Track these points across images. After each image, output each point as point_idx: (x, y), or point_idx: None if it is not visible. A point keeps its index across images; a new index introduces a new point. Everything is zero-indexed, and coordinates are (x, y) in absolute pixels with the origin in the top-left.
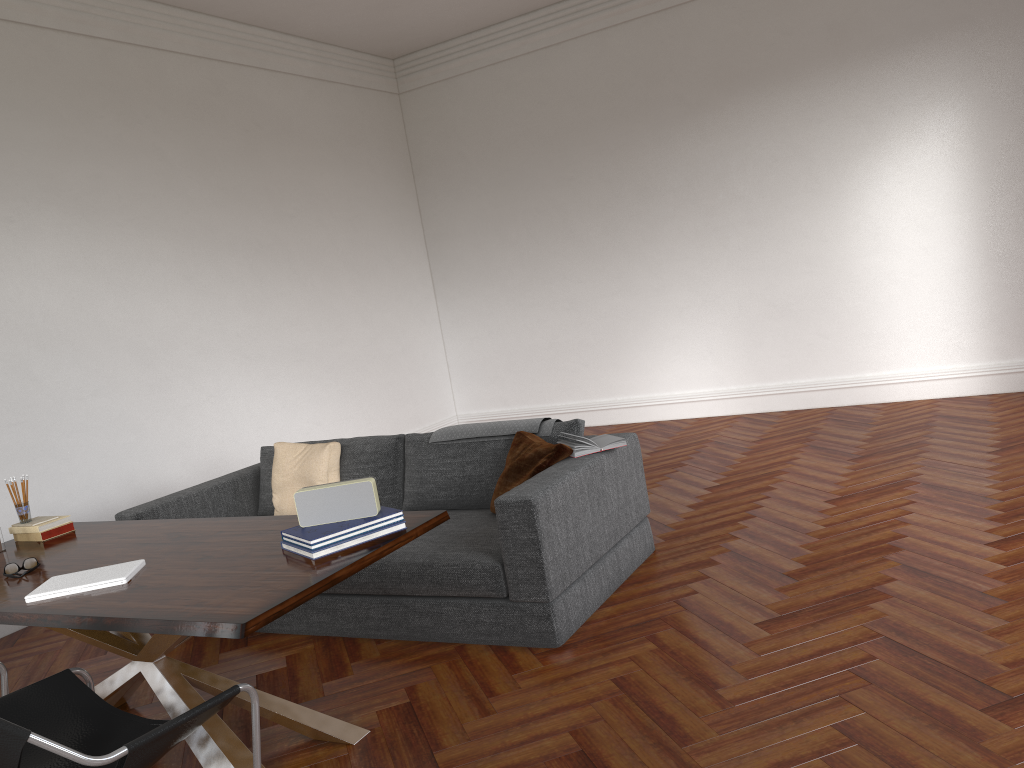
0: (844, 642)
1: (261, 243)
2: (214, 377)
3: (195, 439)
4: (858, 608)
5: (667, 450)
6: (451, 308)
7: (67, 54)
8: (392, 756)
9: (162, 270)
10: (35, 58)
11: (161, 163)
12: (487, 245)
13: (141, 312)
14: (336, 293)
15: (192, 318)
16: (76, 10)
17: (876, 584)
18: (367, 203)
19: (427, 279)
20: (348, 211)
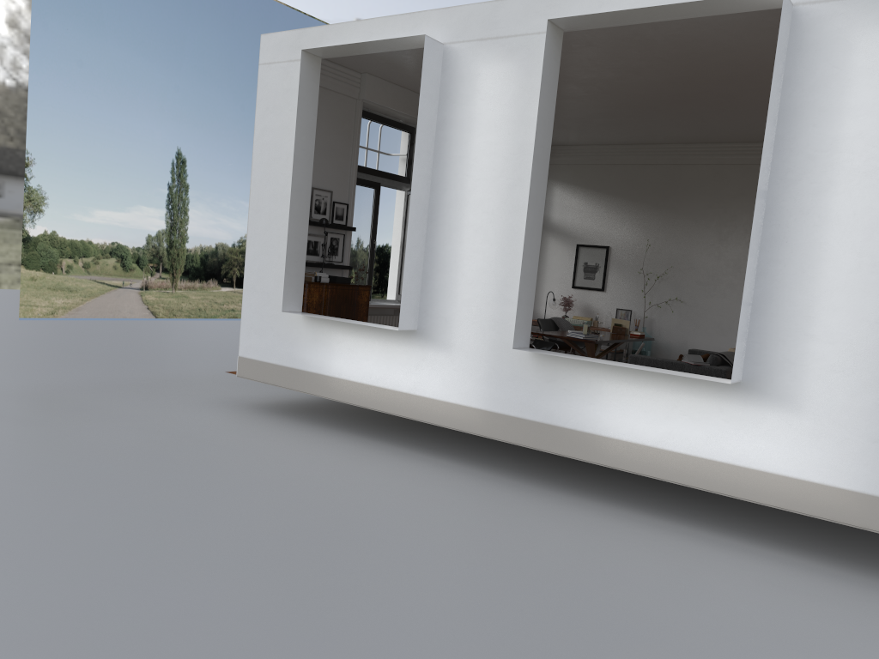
0: None
1: None
2: None
3: None
4: None
5: None
6: None
7: None
8: None
9: None
10: None
11: None
12: None
13: None
14: None
15: None
16: None
17: None
18: None
19: None
20: None
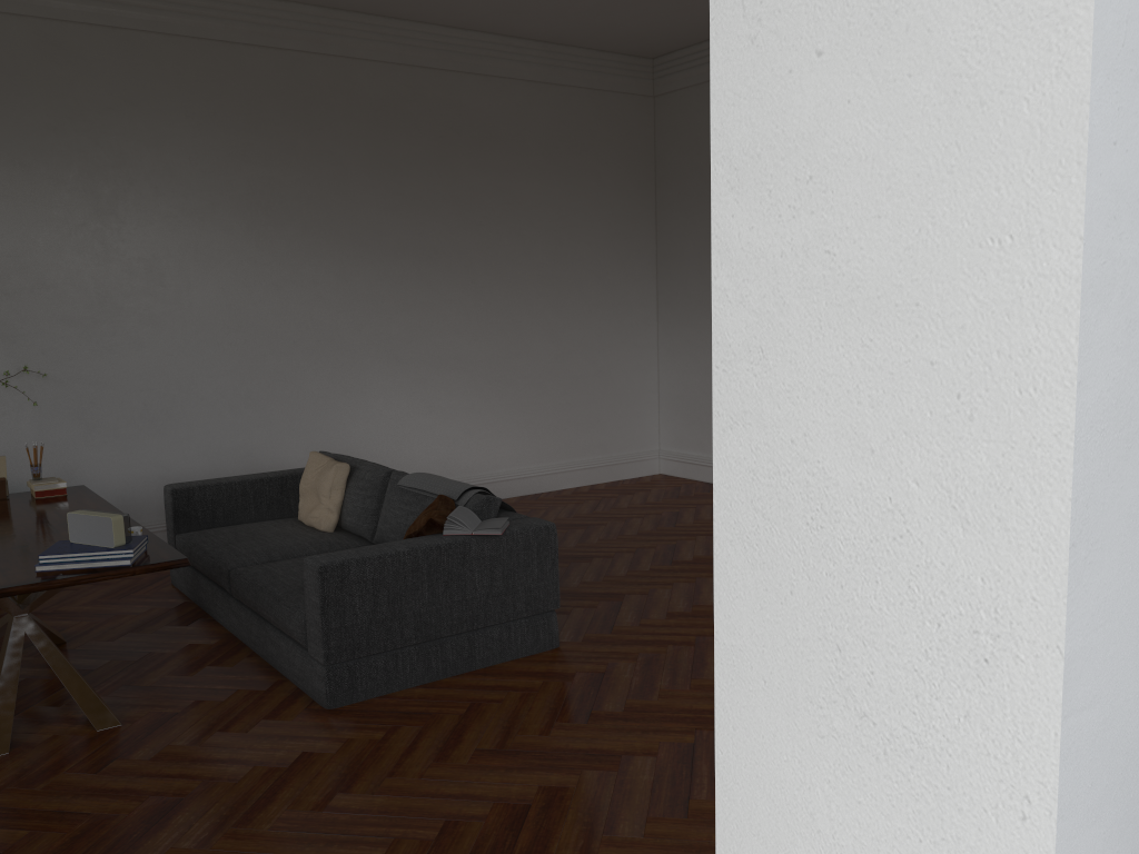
0: (495, 795)
1: (436, 249)
2: (355, 373)
3: (322, 428)
4: (570, 769)
5: None
6: (669, 335)
7: (253, 66)
8: (96, 749)
9: (317, 268)
10: (220, 71)
11: (335, 168)
12: (709, 273)
13: (287, 305)
14: (520, 305)
15: (341, 316)
16: (269, 25)
17: (632, 753)
18: (583, 214)
19: (650, 300)
20: (554, 222)
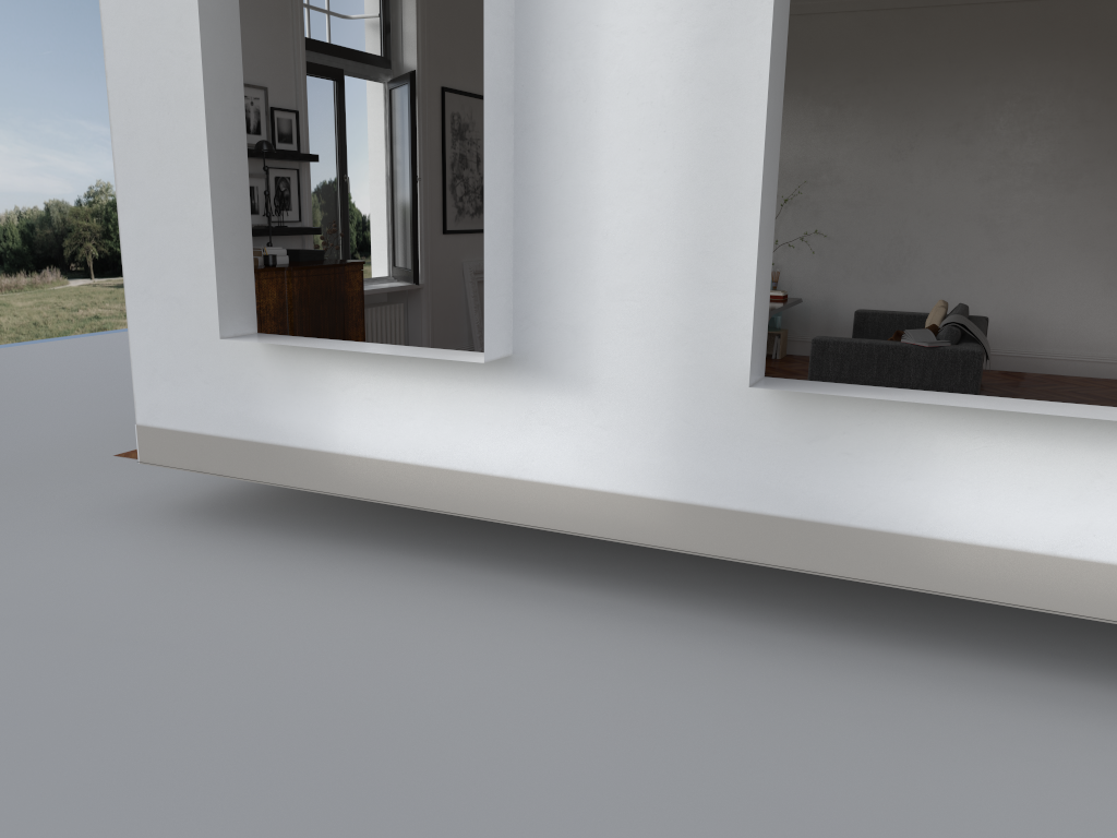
0: None
1: None
2: (1050, 256)
3: (1012, 295)
4: None
5: None
6: None
7: (1008, 17)
8: None
9: (1032, 171)
10: (981, 25)
11: (1065, 89)
12: None
13: (1001, 199)
14: None
15: (1046, 209)
16: None
17: None
18: None
19: None
20: None
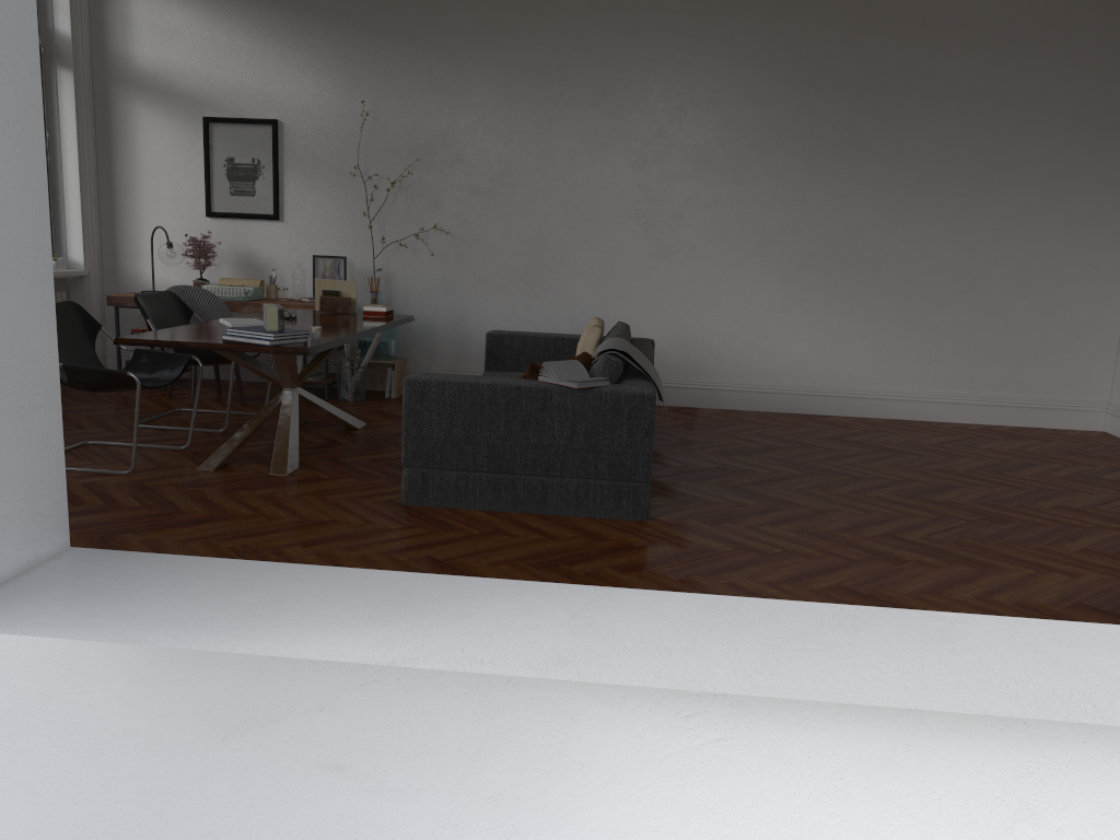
0: None
1: (830, 140)
2: (720, 262)
3: (679, 311)
4: None
5: (1084, 514)
6: None
7: None
8: (249, 482)
9: (695, 155)
10: None
11: (727, 54)
12: None
13: (660, 190)
14: (929, 207)
15: (713, 204)
16: None
17: None
18: (1038, 103)
19: None
20: (993, 111)
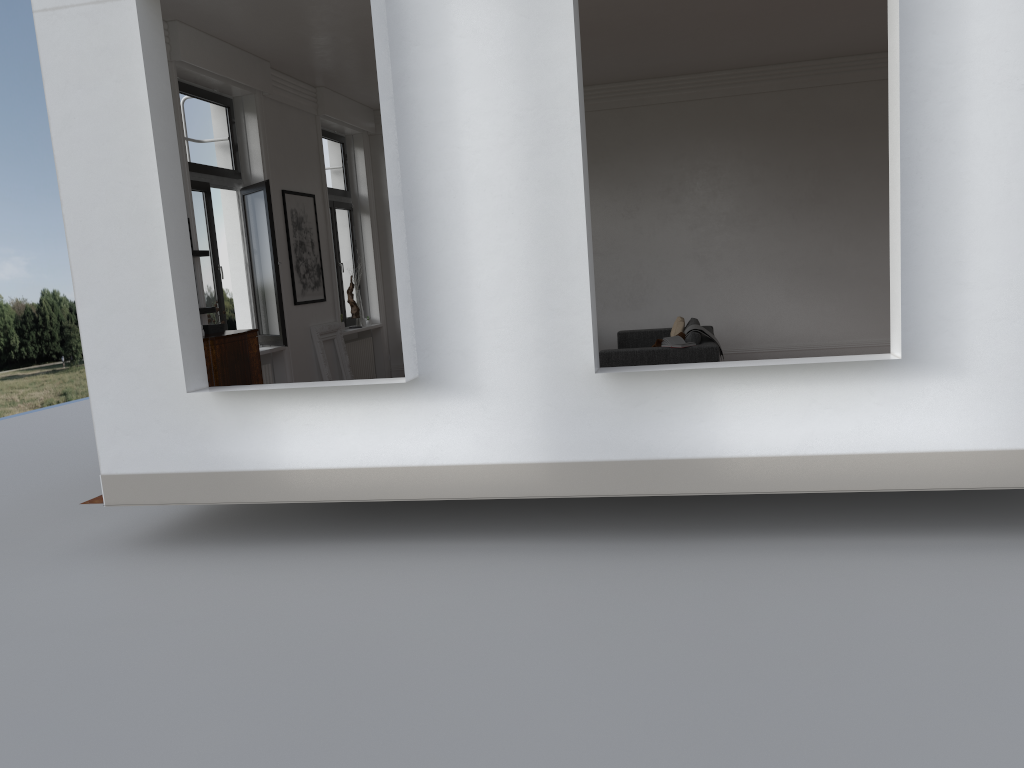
0: None
1: (804, 200)
2: (746, 278)
3: (725, 309)
4: None
5: None
6: None
7: (691, 111)
8: None
9: (724, 218)
10: (673, 118)
11: (737, 159)
12: None
13: (706, 240)
14: (868, 231)
15: (738, 244)
16: (700, 87)
17: None
18: None
19: None
20: None
